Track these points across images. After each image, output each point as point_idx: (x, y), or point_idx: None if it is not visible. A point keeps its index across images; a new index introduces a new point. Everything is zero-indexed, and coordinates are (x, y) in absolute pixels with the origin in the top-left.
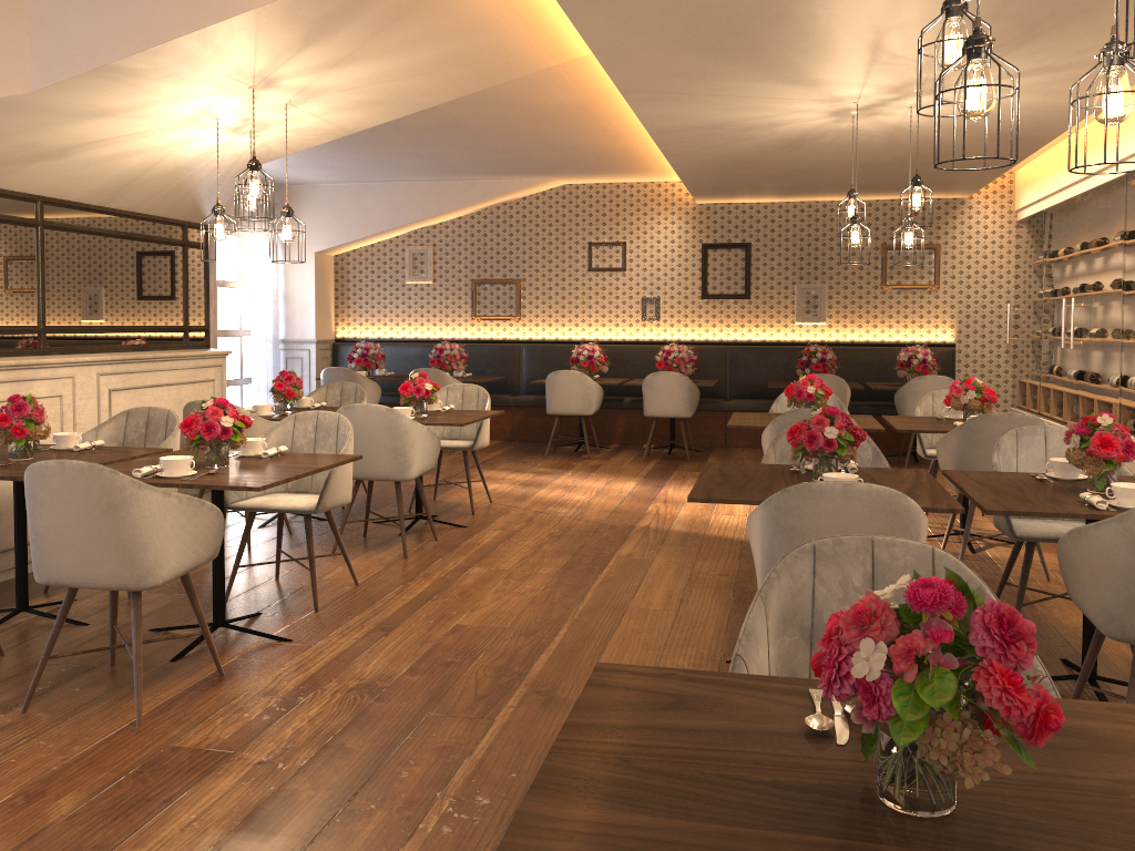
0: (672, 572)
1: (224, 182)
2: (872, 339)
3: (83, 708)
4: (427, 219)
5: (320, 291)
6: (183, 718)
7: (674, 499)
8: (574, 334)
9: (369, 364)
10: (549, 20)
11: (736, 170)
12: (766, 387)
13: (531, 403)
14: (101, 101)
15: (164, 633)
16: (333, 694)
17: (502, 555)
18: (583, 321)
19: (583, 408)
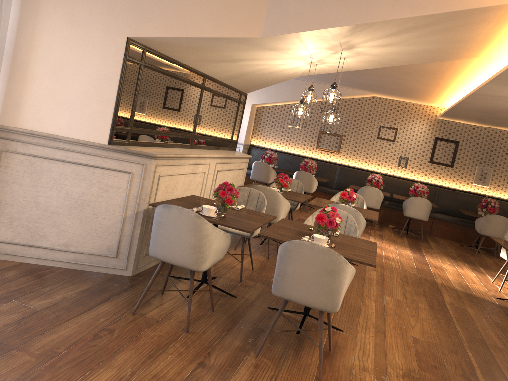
0: (484, 320)
1: (276, 80)
2: None
3: (283, 360)
4: None
5: (249, 122)
6: (338, 379)
7: (437, 266)
8: (363, 166)
9: (271, 161)
10: (490, 42)
11: (483, 112)
12: (453, 210)
13: None
14: (280, 44)
15: (276, 311)
16: (396, 377)
17: (391, 289)
18: (369, 161)
19: (375, 205)
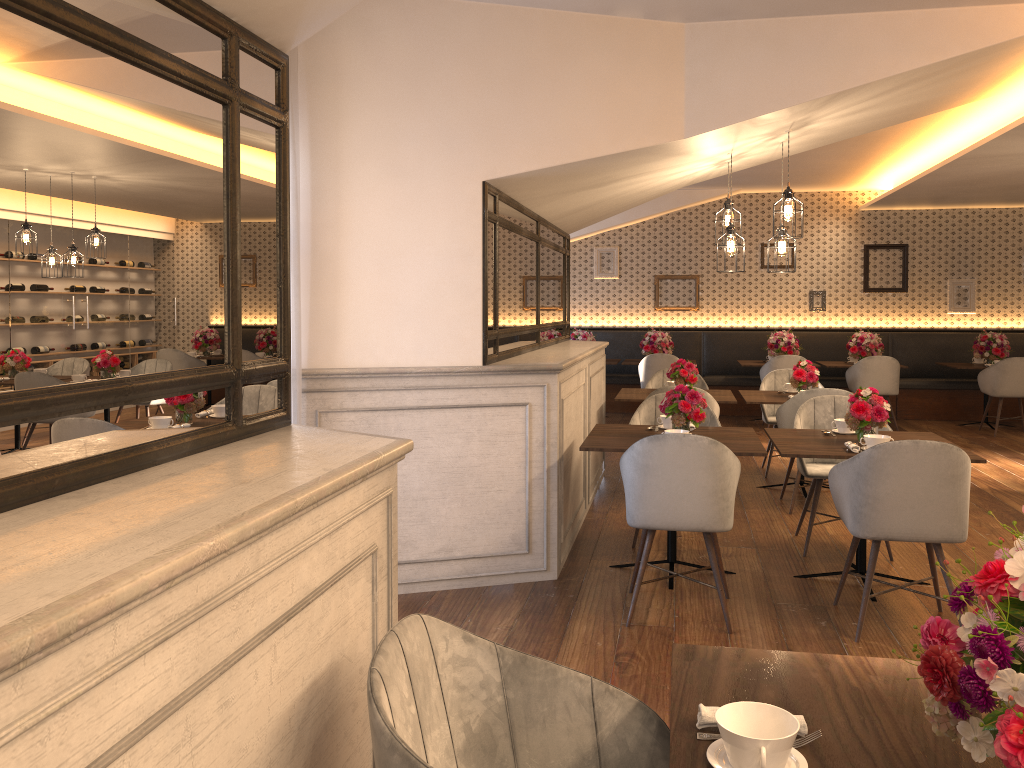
0: None
1: (639, 201)
2: (1016, 326)
3: (895, 637)
4: (621, 224)
5: None
6: None
7: None
8: (747, 322)
9: None
10: (1012, 75)
11: (959, 185)
12: (924, 367)
13: (721, 383)
14: (702, 143)
15: (812, 579)
16: None
17: None
18: (755, 311)
19: None
